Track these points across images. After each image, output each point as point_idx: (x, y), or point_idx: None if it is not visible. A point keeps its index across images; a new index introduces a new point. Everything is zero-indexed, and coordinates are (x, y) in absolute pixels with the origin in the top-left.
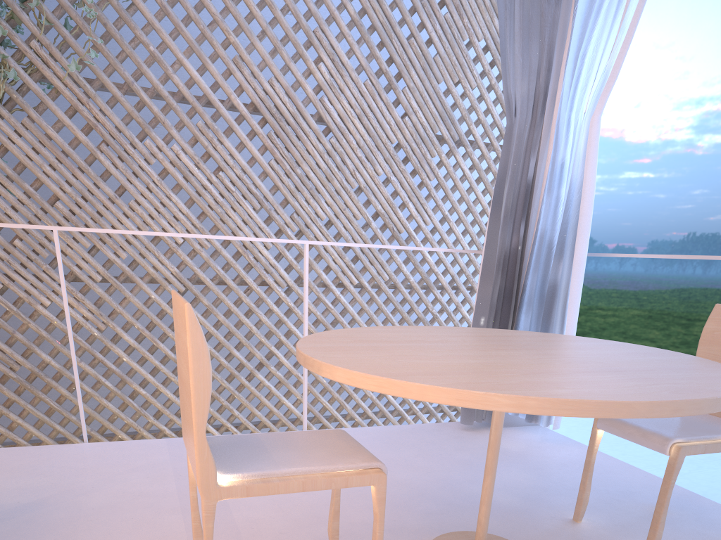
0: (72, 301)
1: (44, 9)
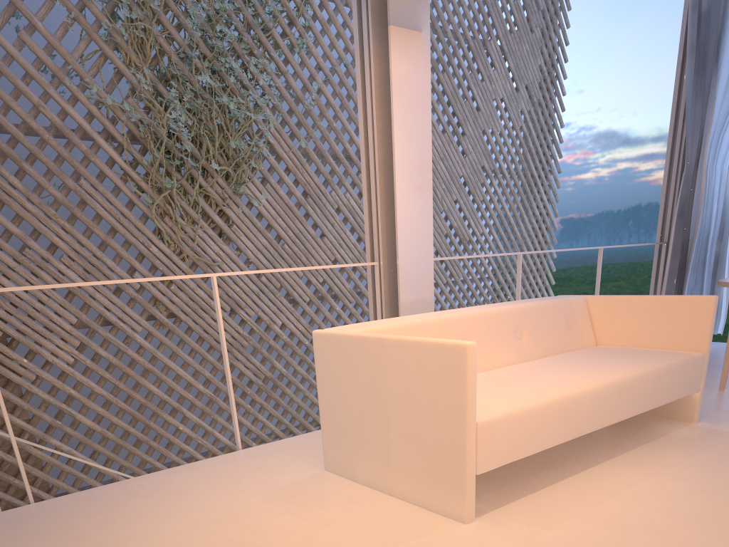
0: (293, 319)
1: (278, 103)
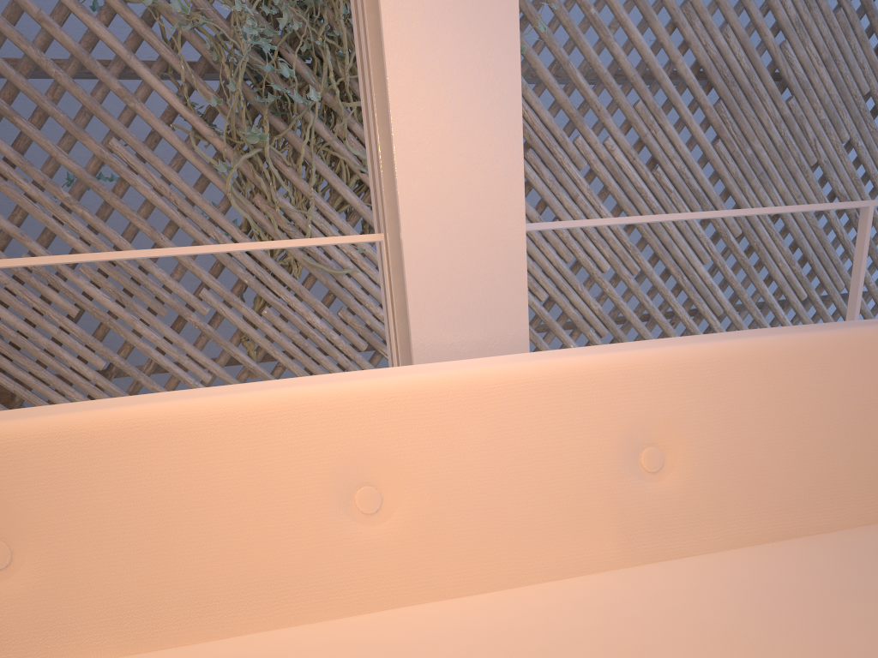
0: None
1: None
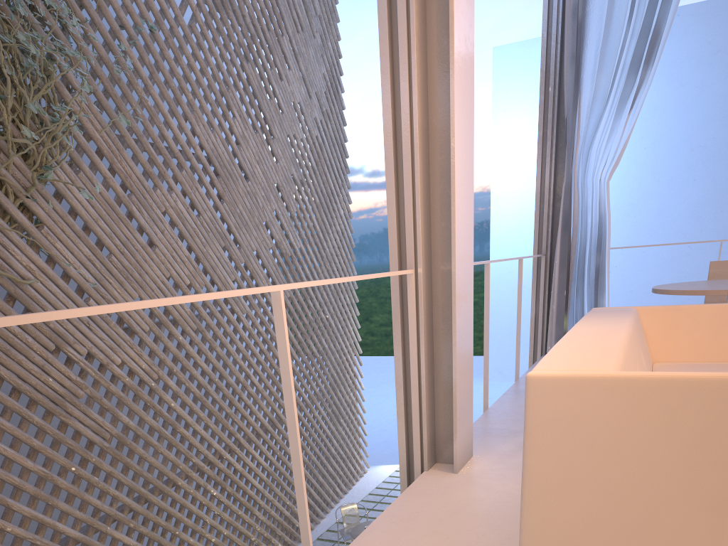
0: (135, 354)
1: (81, 62)
